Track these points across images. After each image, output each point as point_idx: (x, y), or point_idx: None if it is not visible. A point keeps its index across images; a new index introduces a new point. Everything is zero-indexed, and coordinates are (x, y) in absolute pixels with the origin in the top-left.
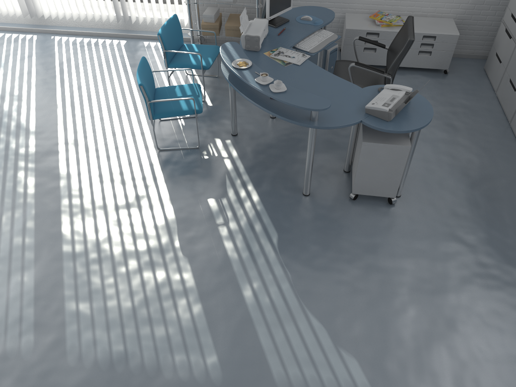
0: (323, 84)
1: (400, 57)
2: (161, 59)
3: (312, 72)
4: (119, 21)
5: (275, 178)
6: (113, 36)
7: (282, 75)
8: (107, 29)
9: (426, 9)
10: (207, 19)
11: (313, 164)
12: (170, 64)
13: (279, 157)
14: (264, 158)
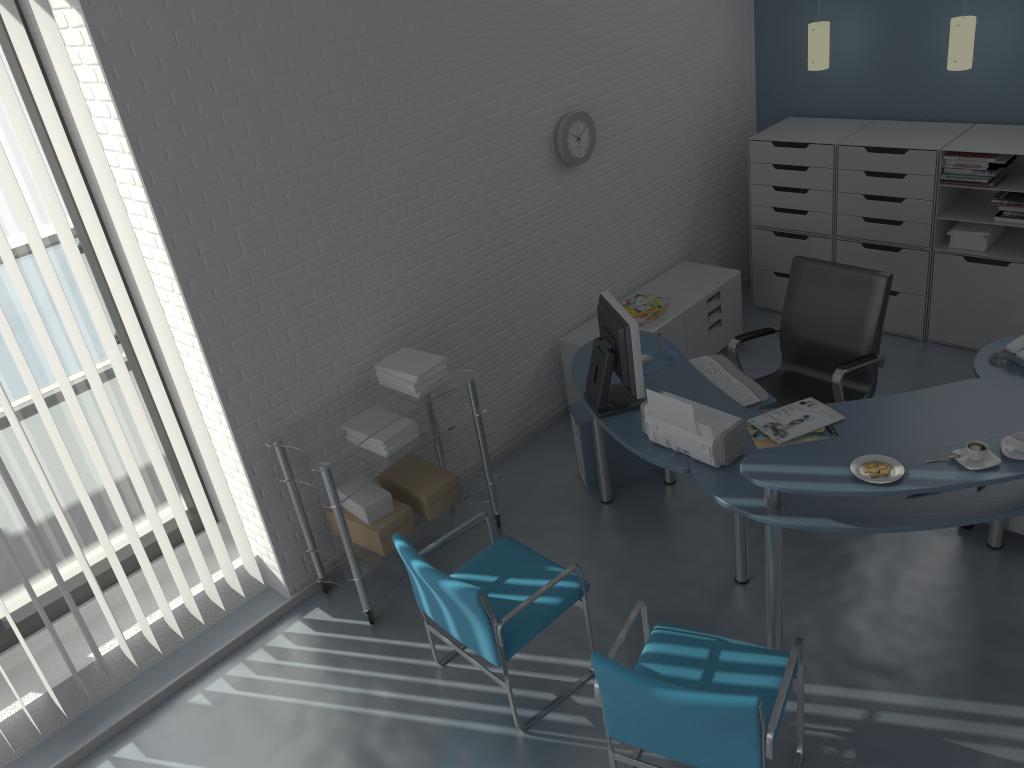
0: (945, 413)
1: (881, 315)
2: (318, 693)
3: (885, 412)
4: (43, 712)
5: (987, 656)
6: (69, 764)
7: (879, 449)
8: (8, 767)
9: (647, 267)
10: (377, 512)
11: (953, 581)
12: (508, 650)
13: (910, 622)
14: (901, 647)
